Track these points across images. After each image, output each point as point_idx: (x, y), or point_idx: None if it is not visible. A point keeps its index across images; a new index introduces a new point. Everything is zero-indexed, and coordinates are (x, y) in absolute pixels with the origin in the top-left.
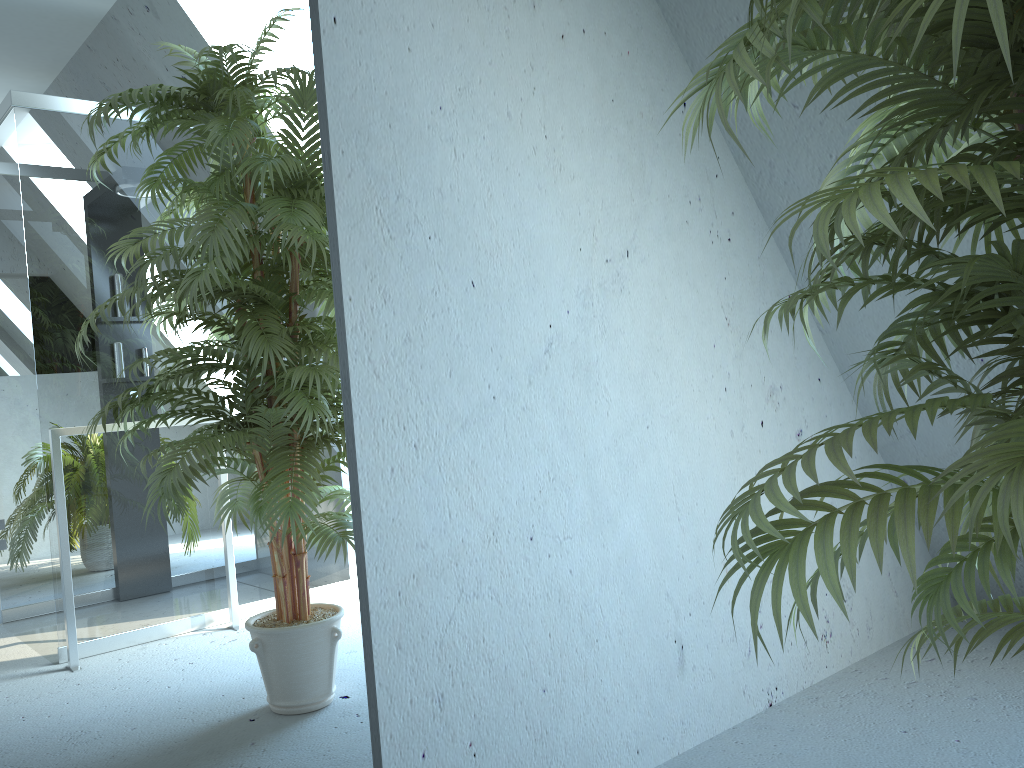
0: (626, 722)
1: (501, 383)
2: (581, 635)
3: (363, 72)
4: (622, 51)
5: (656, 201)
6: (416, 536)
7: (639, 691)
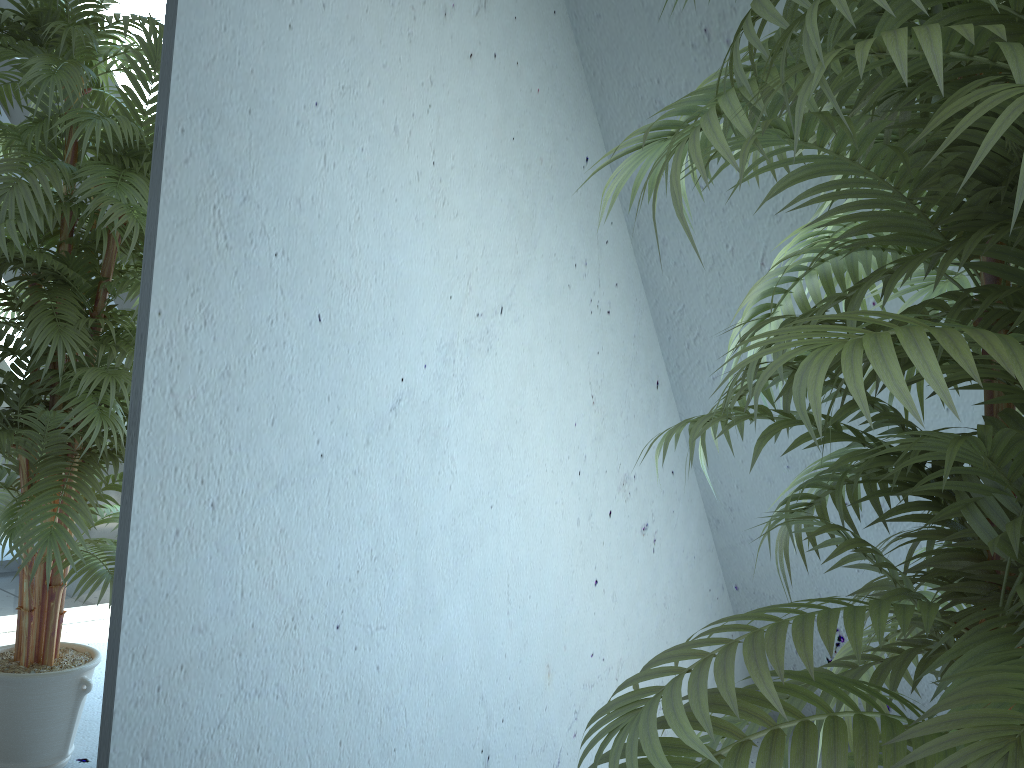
0: None
1: (333, 439)
2: (377, 743)
3: (227, 39)
4: (532, 87)
5: (541, 258)
6: (194, 617)
7: None
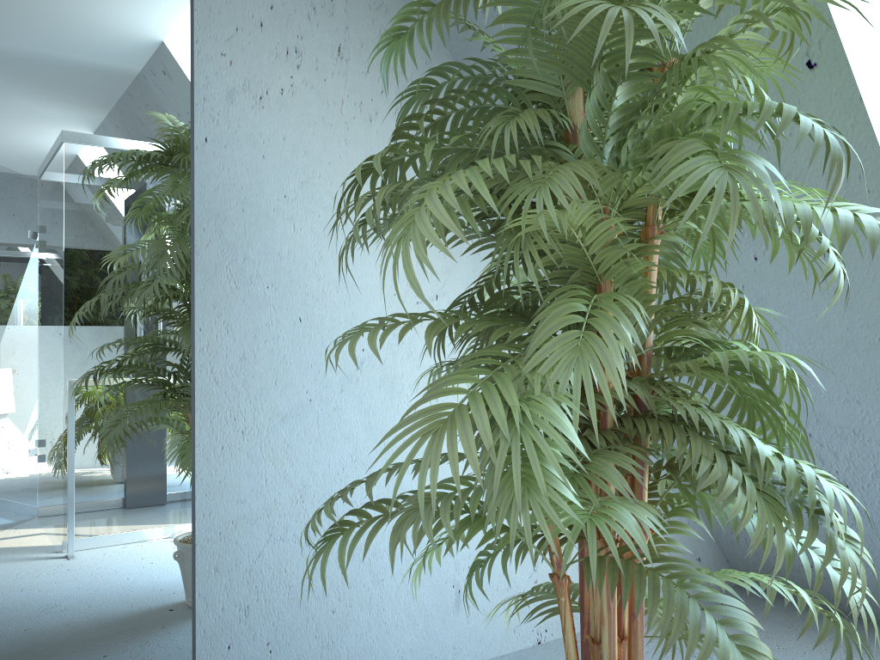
0: (403, 642)
1: (317, 390)
2: (369, 574)
3: (225, 174)
4: None
5: (466, 258)
6: (237, 494)
7: (417, 620)
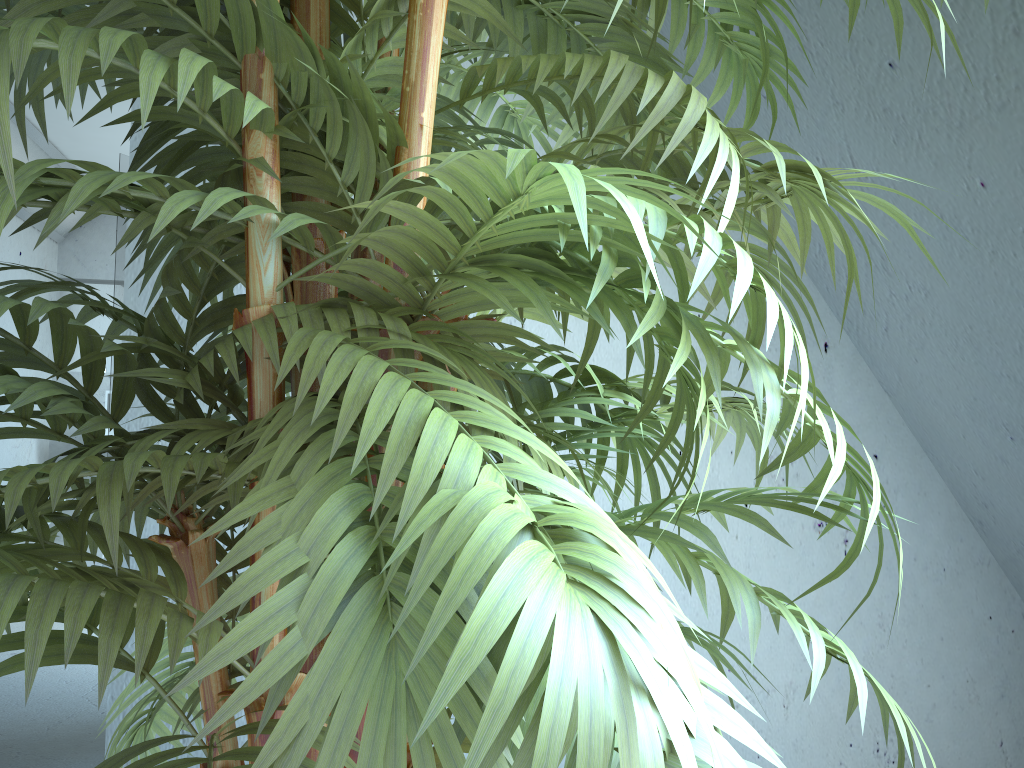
0: None
1: None
2: None
3: None
4: None
5: None
6: None
7: None
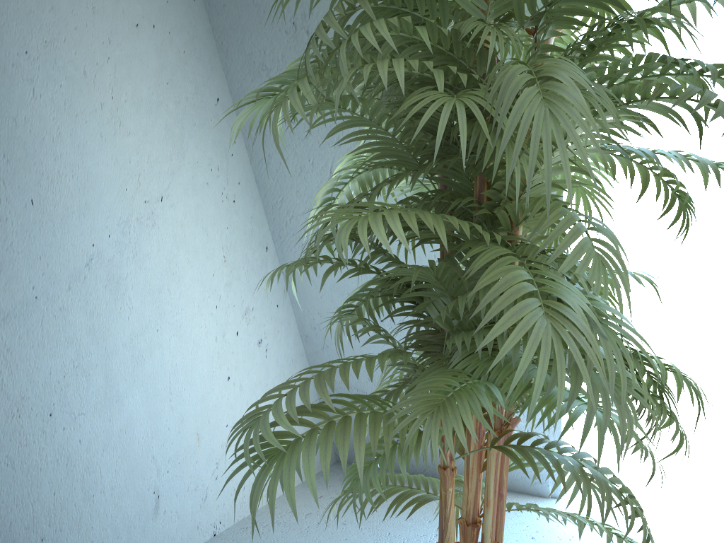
0: None
1: (44, 286)
2: (81, 492)
3: None
4: (180, 49)
5: (188, 164)
6: None
7: (121, 533)
